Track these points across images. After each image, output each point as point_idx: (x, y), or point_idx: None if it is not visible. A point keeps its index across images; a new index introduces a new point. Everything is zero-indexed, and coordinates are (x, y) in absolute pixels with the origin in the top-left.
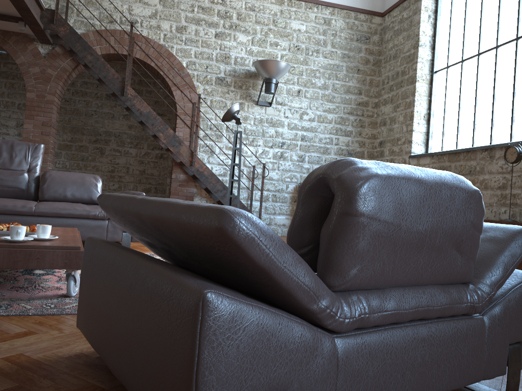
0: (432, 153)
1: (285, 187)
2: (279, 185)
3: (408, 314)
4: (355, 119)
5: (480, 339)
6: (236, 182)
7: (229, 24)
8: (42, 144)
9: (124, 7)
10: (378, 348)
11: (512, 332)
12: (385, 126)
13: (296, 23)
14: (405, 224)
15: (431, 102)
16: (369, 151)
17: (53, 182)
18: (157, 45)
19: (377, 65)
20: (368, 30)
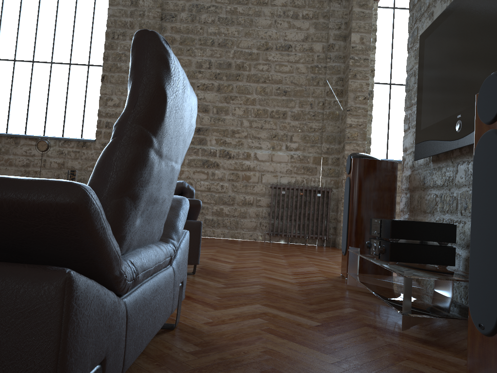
0: None
1: None
2: None
3: None
4: None
5: None
6: None
7: None
8: None
9: None
10: None
11: None
12: None
13: None
14: None
15: None
16: None
17: None
18: None
19: None
20: None
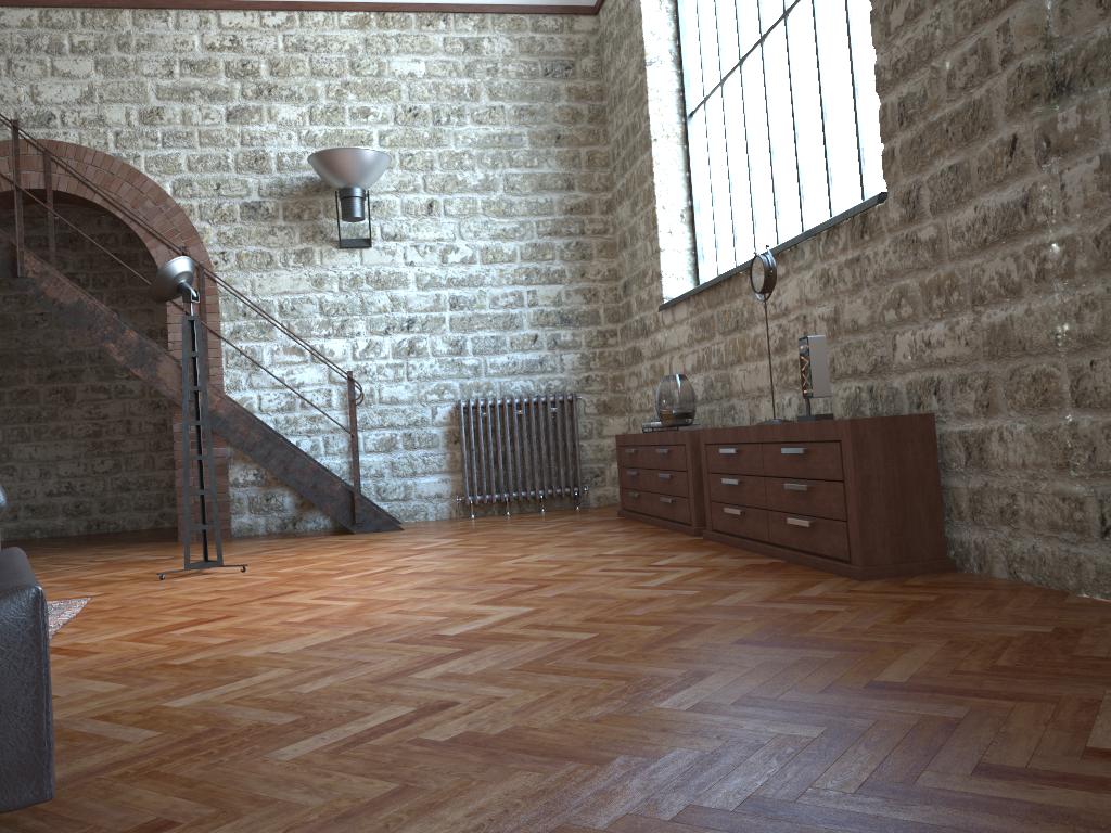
0: (685, 294)
1: (431, 414)
2: (415, 412)
3: None
4: (567, 244)
5: None
6: (318, 419)
7: (253, 87)
8: None
9: (20, 91)
10: None
11: None
12: (626, 249)
13: (403, 60)
14: None
15: (691, 181)
16: (609, 308)
17: None
18: (101, 158)
19: (600, 120)
20: (569, 49)
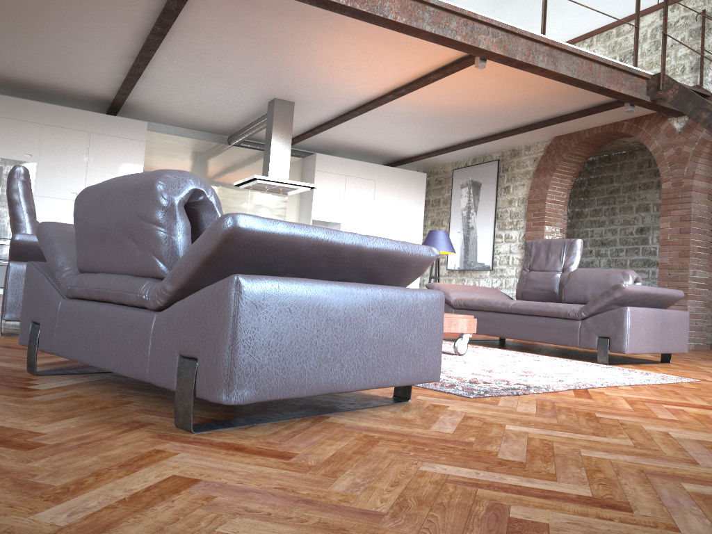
0: None
1: None
2: None
3: (94, 292)
4: None
5: (144, 334)
6: None
7: None
8: (576, 239)
9: None
10: (75, 312)
11: (180, 340)
12: None
13: None
14: (90, 220)
15: None
16: None
17: (575, 281)
18: None
19: None
20: None
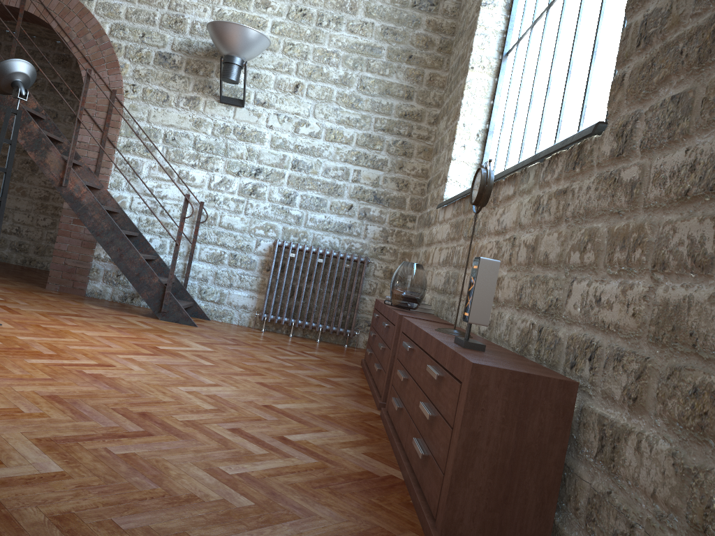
0: (452, 197)
1: (255, 244)
2: (243, 239)
3: None
4: (395, 141)
5: None
6: (170, 226)
7: None
8: None
9: None
10: None
11: None
12: (436, 155)
13: None
14: None
15: (492, 108)
16: (415, 198)
17: None
18: None
19: (447, 51)
20: None
